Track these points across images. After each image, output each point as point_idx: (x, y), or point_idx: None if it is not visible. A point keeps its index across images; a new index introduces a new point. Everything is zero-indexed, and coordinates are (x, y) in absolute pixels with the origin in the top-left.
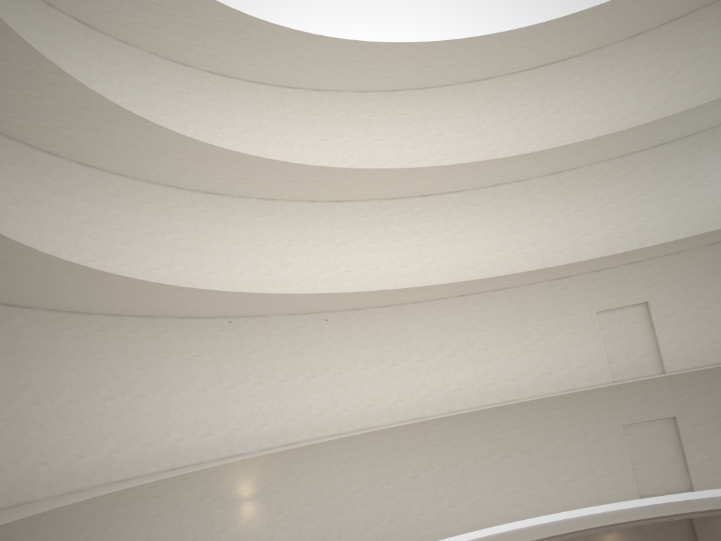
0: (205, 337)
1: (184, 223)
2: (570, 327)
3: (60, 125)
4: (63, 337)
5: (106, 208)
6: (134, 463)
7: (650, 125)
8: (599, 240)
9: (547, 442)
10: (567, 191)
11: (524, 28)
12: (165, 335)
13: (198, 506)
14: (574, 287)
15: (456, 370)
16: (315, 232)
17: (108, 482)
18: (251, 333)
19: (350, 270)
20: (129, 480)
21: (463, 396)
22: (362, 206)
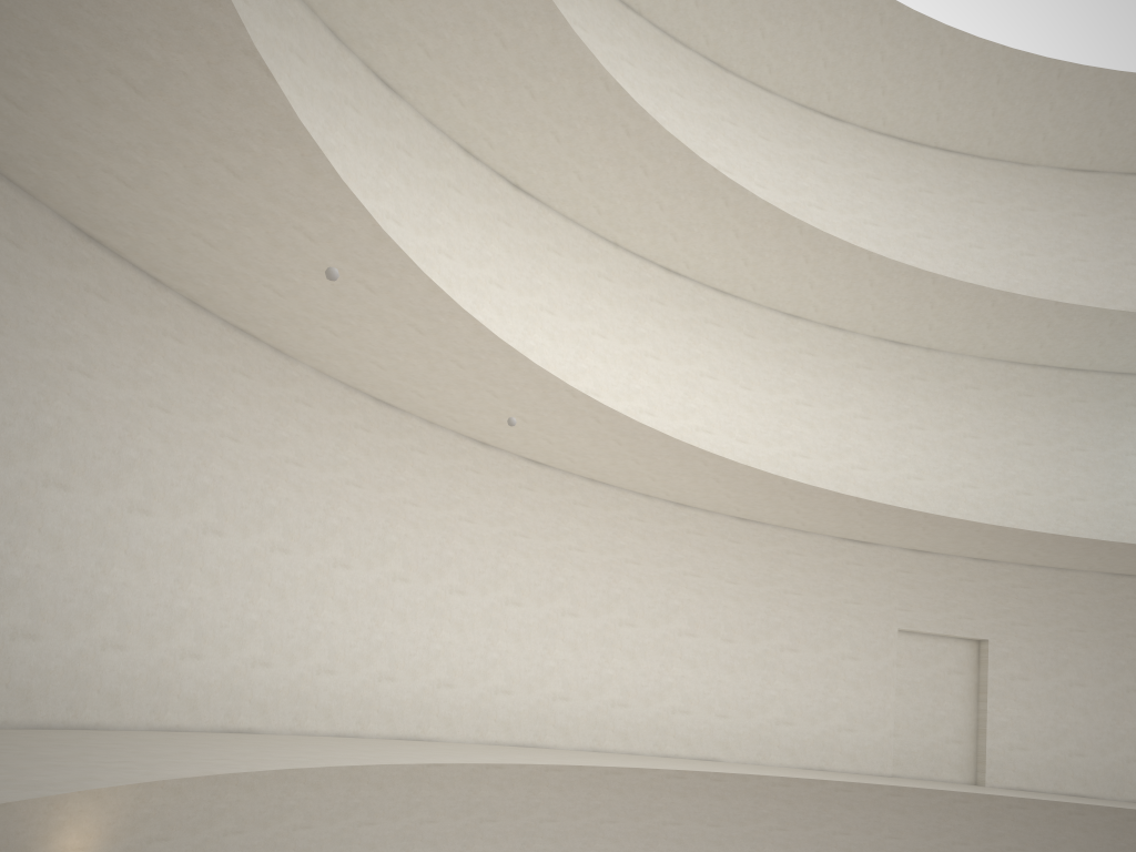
0: (122, 328)
1: None
2: (847, 644)
3: None
4: None
5: None
6: None
7: (1126, 319)
8: (936, 496)
9: None
10: (907, 384)
11: (978, 41)
12: (6, 252)
13: None
14: (873, 566)
15: (627, 660)
16: (454, 224)
17: None
18: (243, 385)
19: None
20: None
21: (625, 723)
22: (557, 226)
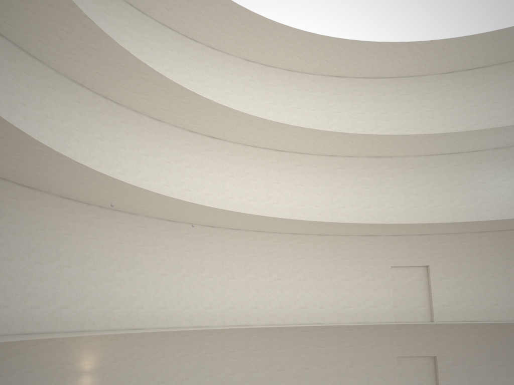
0: (79, 219)
1: (82, 117)
2: (370, 274)
3: None
4: None
5: (13, 80)
6: None
7: (456, 134)
8: (401, 213)
9: (339, 361)
10: (384, 172)
11: (378, 42)
12: (43, 209)
13: (39, 373)
14: (377, 244)
15: (279, 292)
16: (190, 156)
17: None
18: (121, 226)
19: (212, 194)
20: None
21: (281, 314)
22: (230, 146)
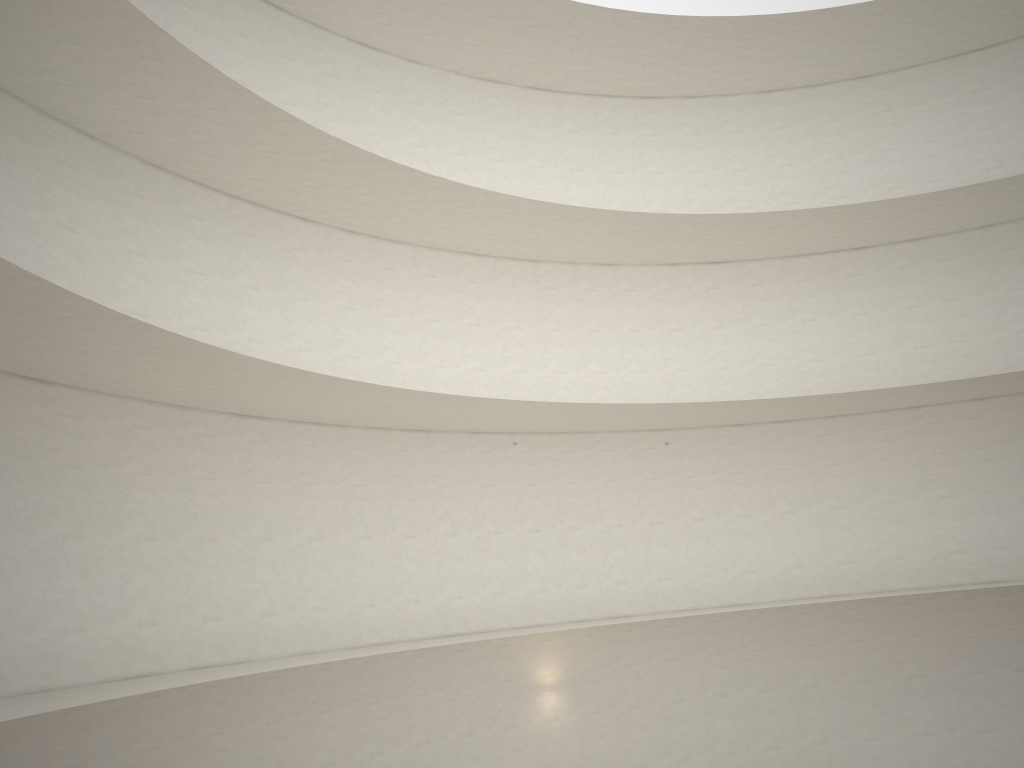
0: (502, 460)
1: (483, 303)
2: None
3: (308, 184)
4: (308, 456)
5: (376, 287)
6: (393, 624)
7: None
8: None
9: None
10: None
11: None
12: (445, 456)
13: (477, 689)
14: None
15: (896, 527)
16: (677, 310)
17: (356, 645)
18: (570, 456)
19: (729, 366)
20: (380, 646)
21: (906, 569)
22: (754, 268)
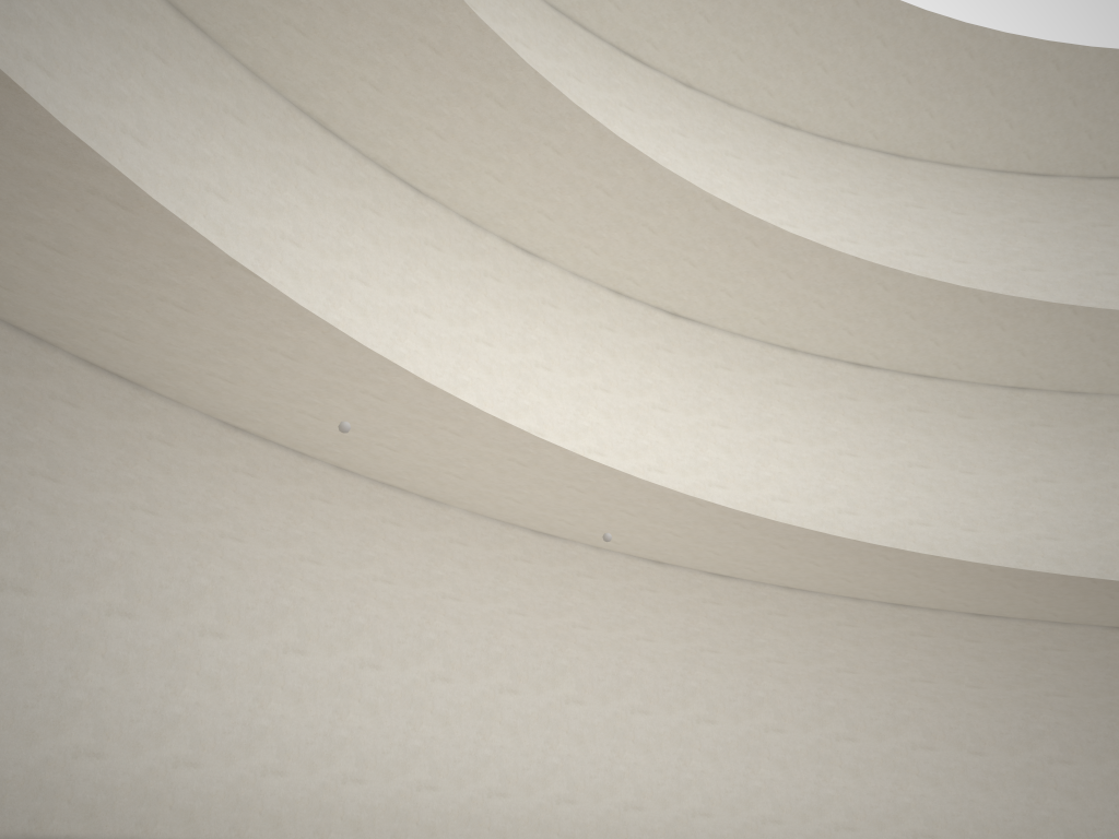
0: (270, 497)
1: (315, 212)
2: None
3: None
4: None
5: (117, 67)
6: None
7: None
8: None
9: None
10: None
11: None
12: (158, 450)
13: None
14: None
15: (850, 778)
16: (609, 360)
17: None
18: (394, 533)
19: (664, 470)
20: None
21: None
22: (724, 343)
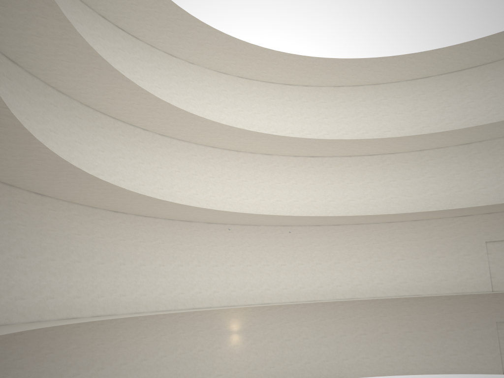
0: (220, 235)
1: (215, 168)
2: (465, 250)
3: (149, 116)
4: (141, 229)
5: (171, 159)
6: (172, 302)
7: None
8: (493, 192)
9: (439, 325)
10: (473, 156)
11: (446, 47)
12: (197, 232)
13: (205, 331)
14: (470, 223)
15: (380, 271)
16: (295, 175)
17: (157, 310)
18: (248, 235)
19: (316, 200)
20: (167, 311)
21: (383, 288)
22: (328, 160)
